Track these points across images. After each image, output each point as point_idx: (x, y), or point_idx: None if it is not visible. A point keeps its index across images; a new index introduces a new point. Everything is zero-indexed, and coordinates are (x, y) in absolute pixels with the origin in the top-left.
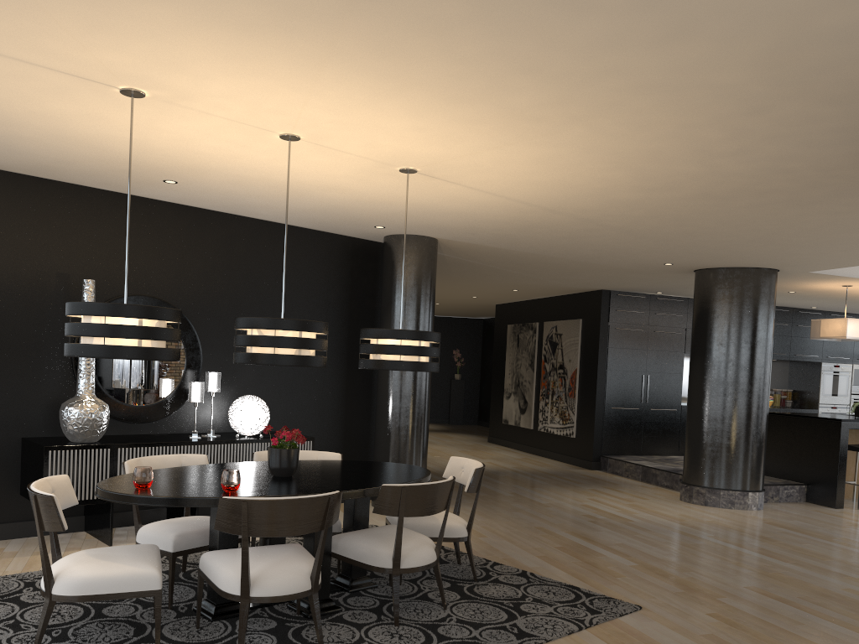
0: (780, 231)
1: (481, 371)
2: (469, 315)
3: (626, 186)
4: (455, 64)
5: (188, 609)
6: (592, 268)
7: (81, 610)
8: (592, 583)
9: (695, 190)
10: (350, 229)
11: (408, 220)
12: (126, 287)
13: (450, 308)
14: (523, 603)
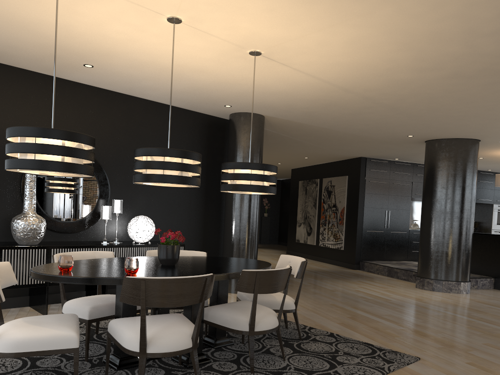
0: (495, 107)
1: (280, 212)
2: None
3: (404, 67)
4: None
5: (99, 361)
6: (360, 140)
7: (20, 363)
8: (379, 341)
9: (451, 70)
10: (208, 108)
11: (248, 100)
12: (53, 119)
13: None
14: (338, 355)
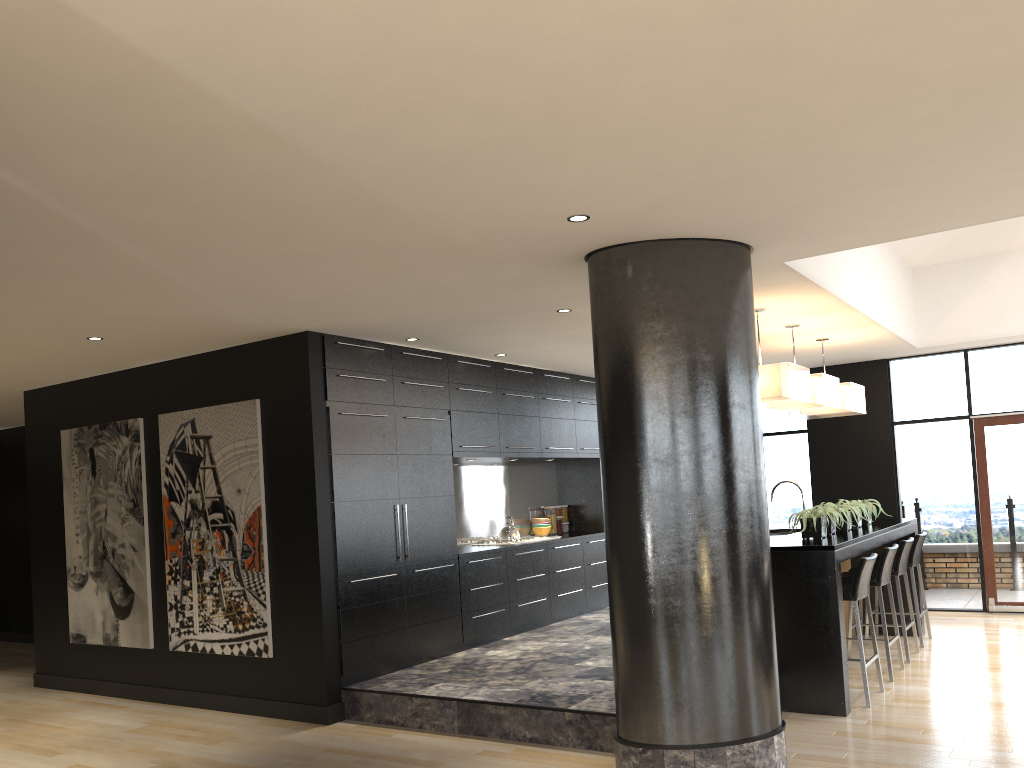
0: None
1: None
2: None
3: None
4: None
5: None
6: (368, 238)
7: None
8: None
9: None
10: None
11: None
12: None
13: None
14: None
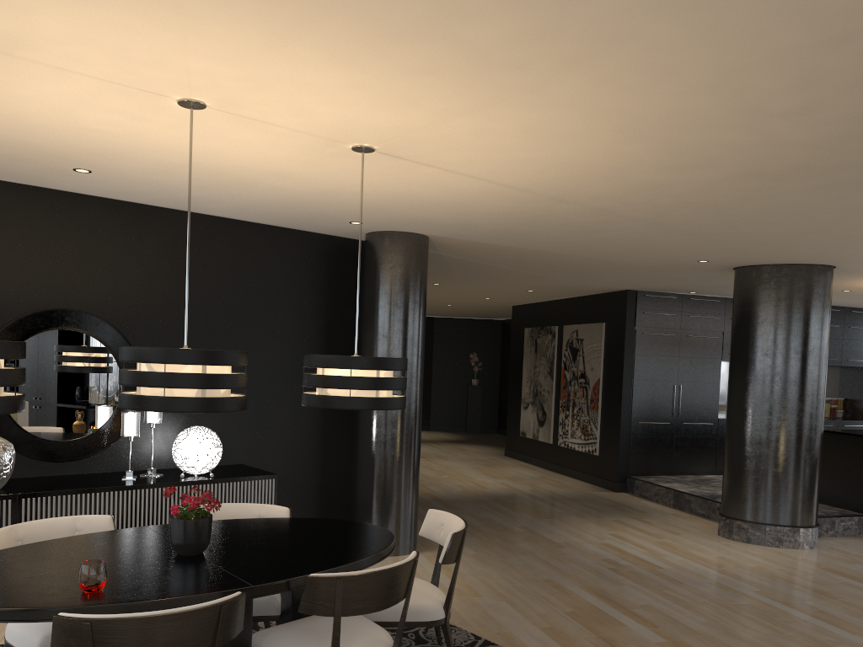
0: (844, 221)
1: (500, 376)
2: (486, 316)
3: (648, 164)
4: None
5: None
6: (614, 267)
7: None
8: None
9: (738, 168)
10: (323, 226)
11: (387, 214)
12: None
13: (465, 309)
14: None
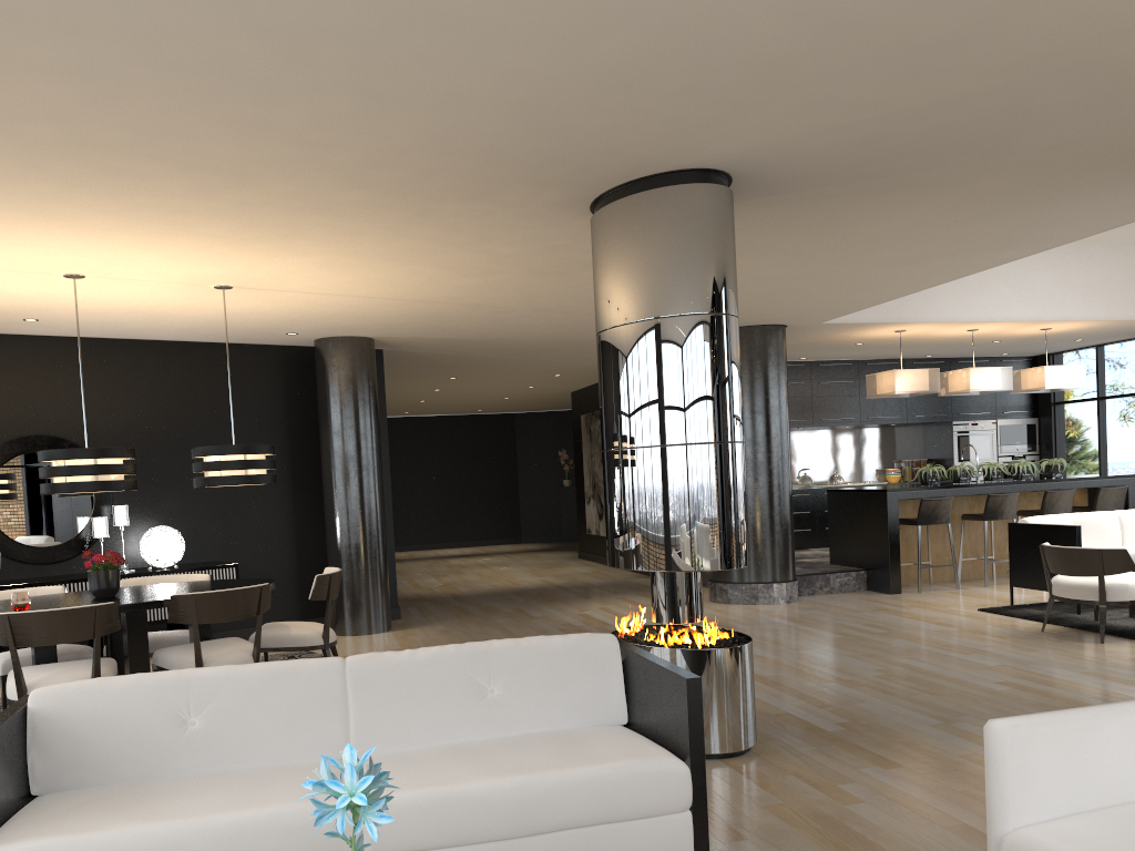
0: None
1: None
2: (570, 407)
3: (447, 275)
4: (114, 215)
5: None
6: (588, 345)
7: None
8: None
9: (518, 270)
10: (268, 338)
11: (309, 325)
12: None
13: (531, 401)
14: None
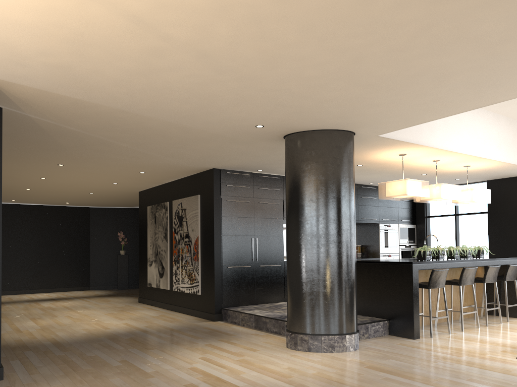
0: (367, 54)
1: None
2: (128, 205)
3: None
4: None
5: None
6: (193, 136)
7: None
8: None
9: None
10: None
11: None
12: None
13: (107, 197)
14: None
